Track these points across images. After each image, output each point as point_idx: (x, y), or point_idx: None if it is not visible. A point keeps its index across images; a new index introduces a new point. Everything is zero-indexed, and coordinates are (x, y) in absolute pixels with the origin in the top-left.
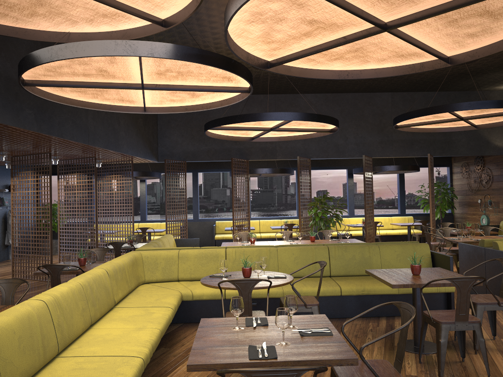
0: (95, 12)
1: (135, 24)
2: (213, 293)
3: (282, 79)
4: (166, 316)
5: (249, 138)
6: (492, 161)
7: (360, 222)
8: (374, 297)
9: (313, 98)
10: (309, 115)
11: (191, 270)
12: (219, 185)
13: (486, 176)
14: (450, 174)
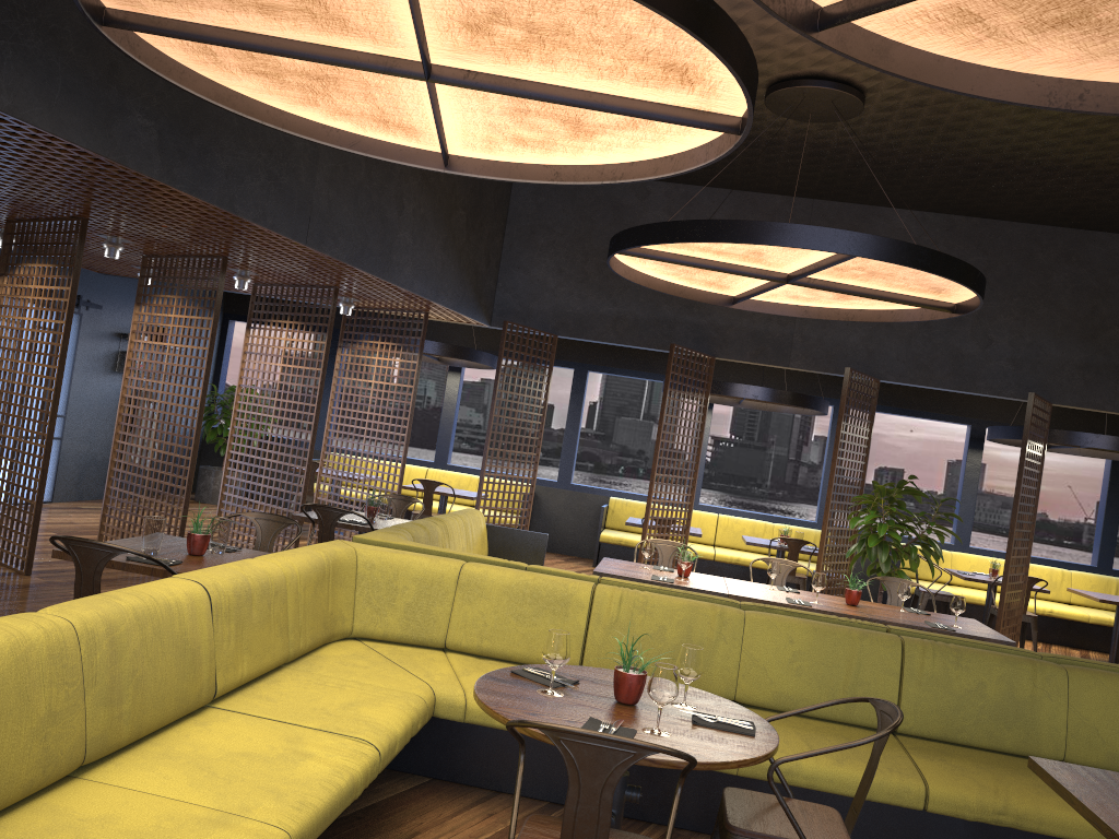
0: None
1: None
2: None
3: (840, 157)
4: (339, 780)
5: (725, 299)
6: None
7: (981, 569)
8: (1030, 835)
9: (914, 222)
10: (905, 247)
11: (485, 626)
12: (637, 413)
13: None
14: None
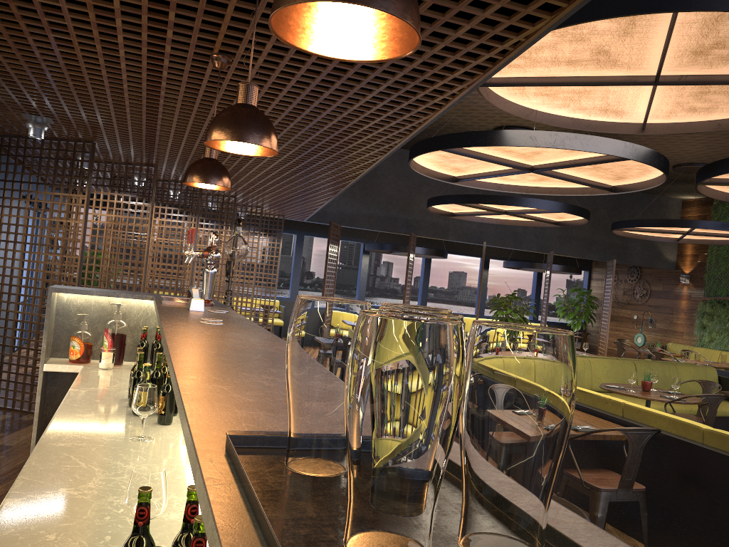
0: (605, 106)
1: (609, 119)
2: None
3: None
4: None
5: (450, 214)
6: (653, 274)
7: None
8: None
9: None
10: (581, 209)
11: None
12: (289, 252)
13: (641, 290)
14: (588, 280)
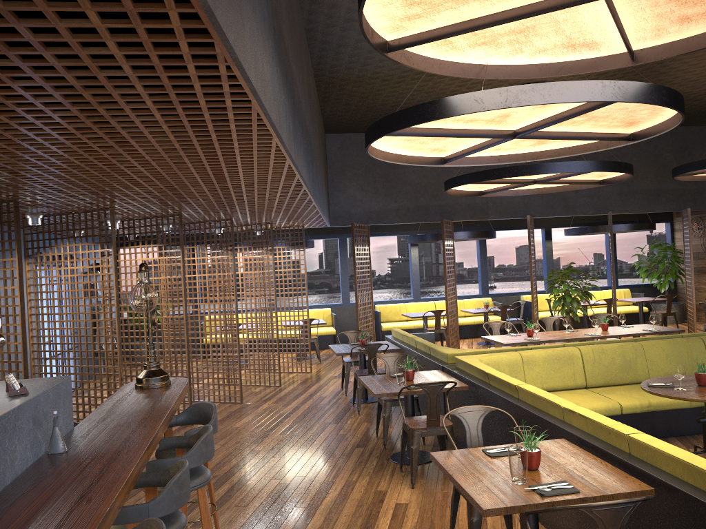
0: (568, 41)
1: (585, 56)
2: (607, 407)
3: None
4: None
5: (478, 193)
6: None
7: None
8: None
9: None
10: (616, 164)
11: (542, 378)
12: None
13: None
14: (671, 232)
